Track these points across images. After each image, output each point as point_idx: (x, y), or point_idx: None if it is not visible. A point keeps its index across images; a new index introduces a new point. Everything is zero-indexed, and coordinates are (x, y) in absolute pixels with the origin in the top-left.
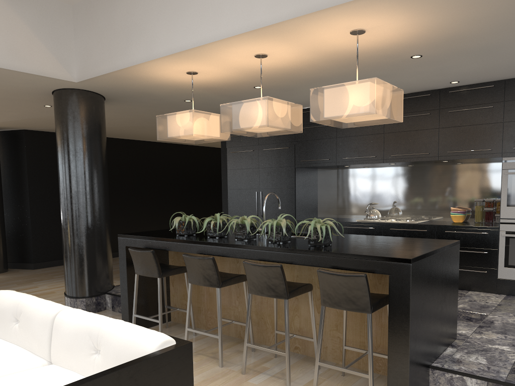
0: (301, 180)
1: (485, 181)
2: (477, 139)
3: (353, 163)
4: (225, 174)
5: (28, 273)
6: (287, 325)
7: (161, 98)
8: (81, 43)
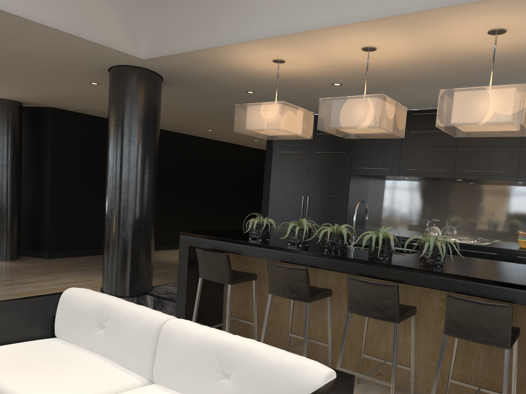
0: (354, 188)
1: None
2: None
3: (418, 175)
4: (268, 175)
5: (43, 263)
6: (396, 352)
7: (223, 86)
8: (155, 17)
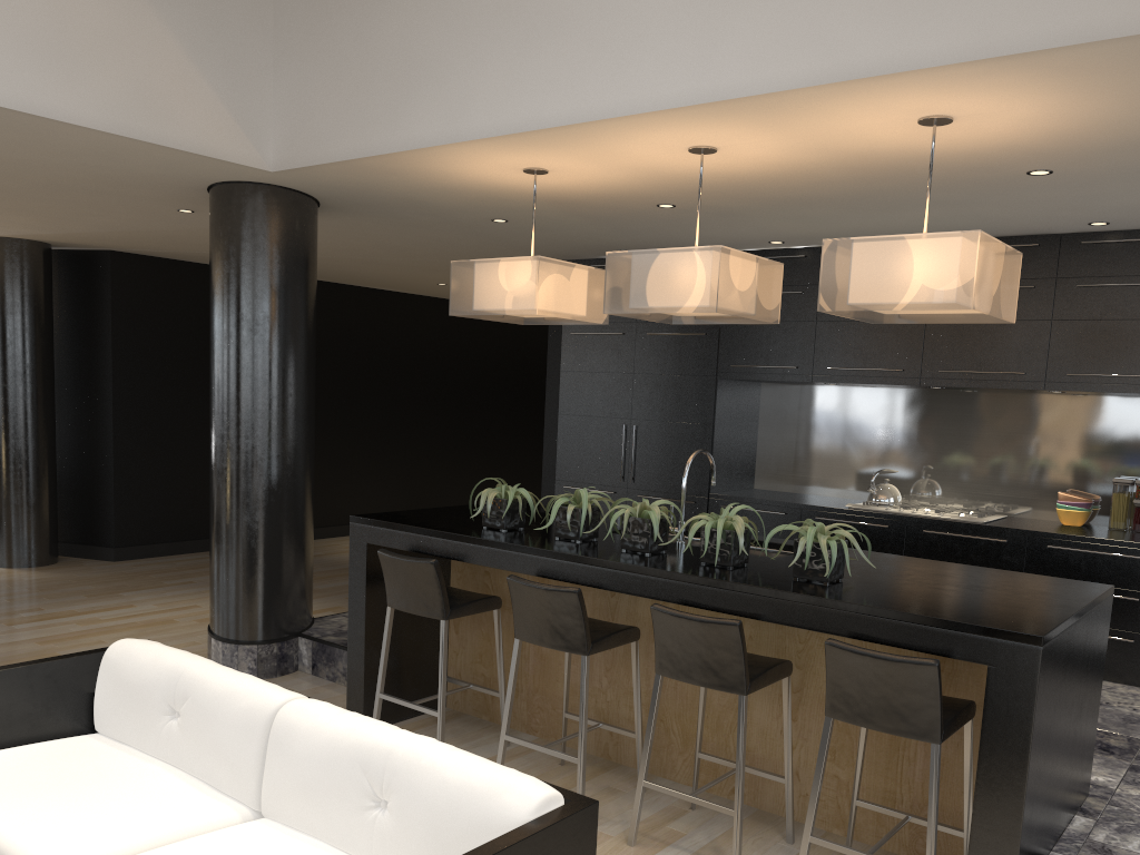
0: (726, 407)
1: (1139, 441)
2: (1137, 351)
3: (851, 381)
4: (554, 381)
5: (104, 570)
6: (742, 750)
7: (442, 212)
8: (290, 87)
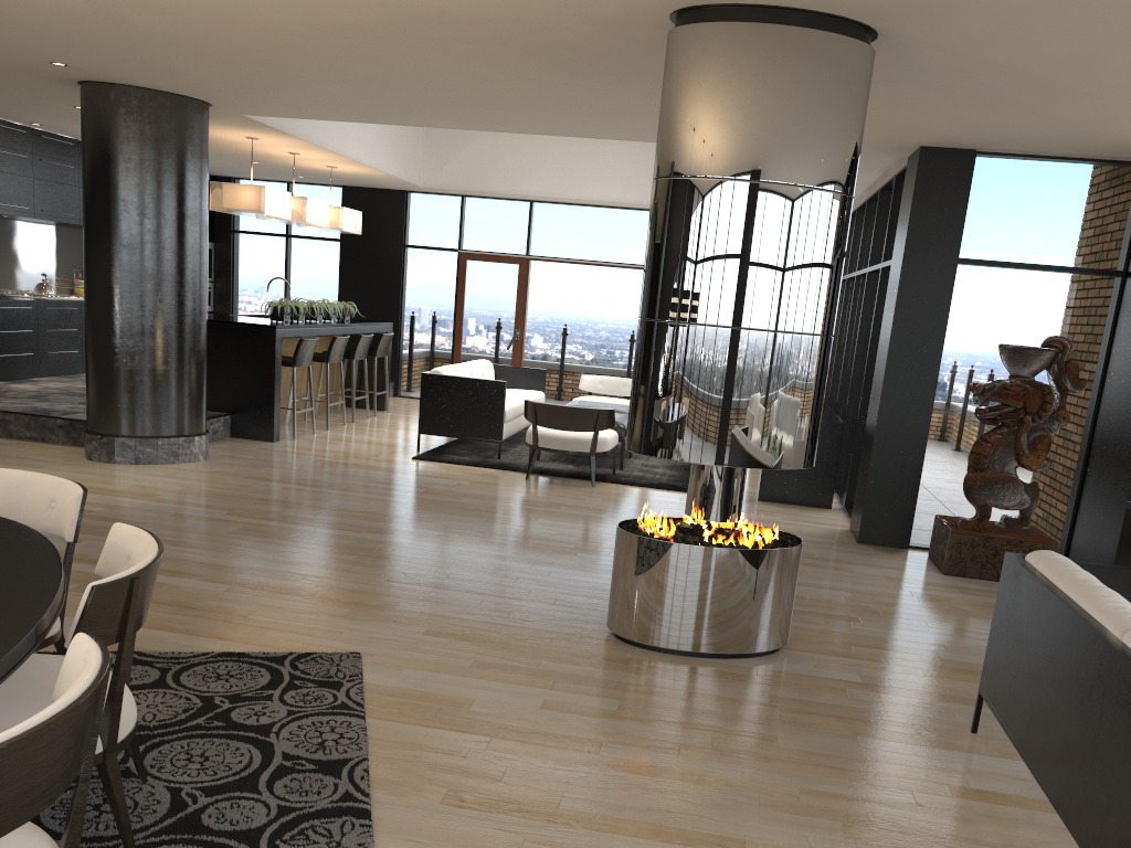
0: None
1: None
2: None
3: (53, 219)
4: None
5: None
6: (367, 376)
7: None
8: None
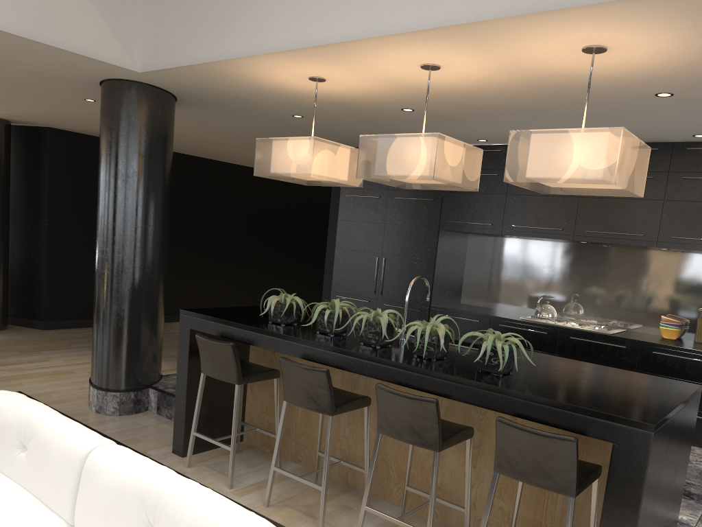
0: (444, 249)
1: None
2: None
3: (527, 235)
4: (333, 226)
5: (36, 336)
6: (434, 491)
7: (259, 108)
8: (153, 14)
